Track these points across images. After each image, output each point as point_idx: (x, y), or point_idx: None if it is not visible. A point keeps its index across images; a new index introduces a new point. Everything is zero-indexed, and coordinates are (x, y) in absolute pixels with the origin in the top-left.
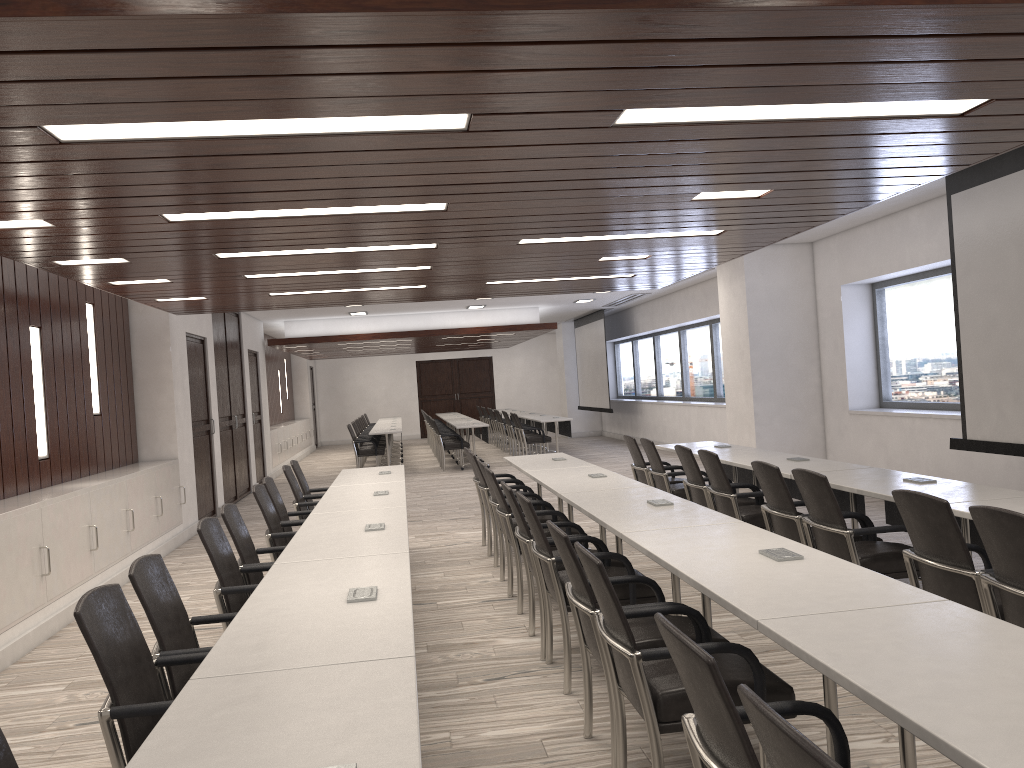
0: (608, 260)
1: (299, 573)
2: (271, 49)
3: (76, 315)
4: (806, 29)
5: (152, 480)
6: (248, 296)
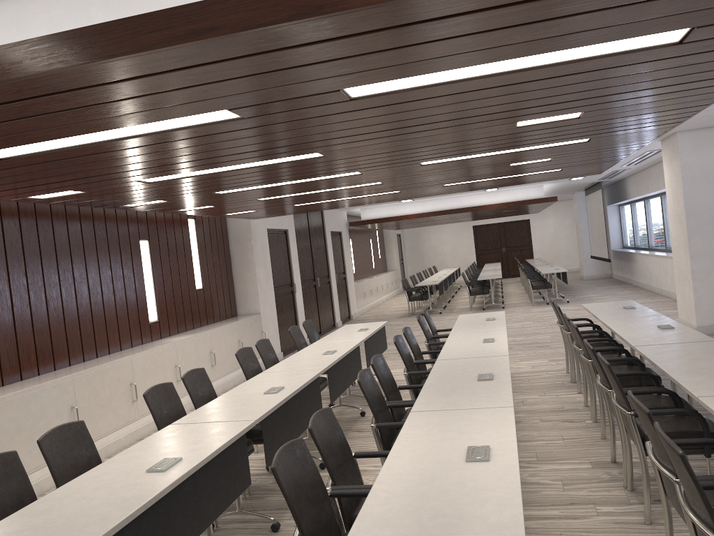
0: (519, 164)
1: (168, 436)
2: (14, 102)
3: (179, 228)
4: (390, 20)
5: (235, 330)
6: (281, 207)
